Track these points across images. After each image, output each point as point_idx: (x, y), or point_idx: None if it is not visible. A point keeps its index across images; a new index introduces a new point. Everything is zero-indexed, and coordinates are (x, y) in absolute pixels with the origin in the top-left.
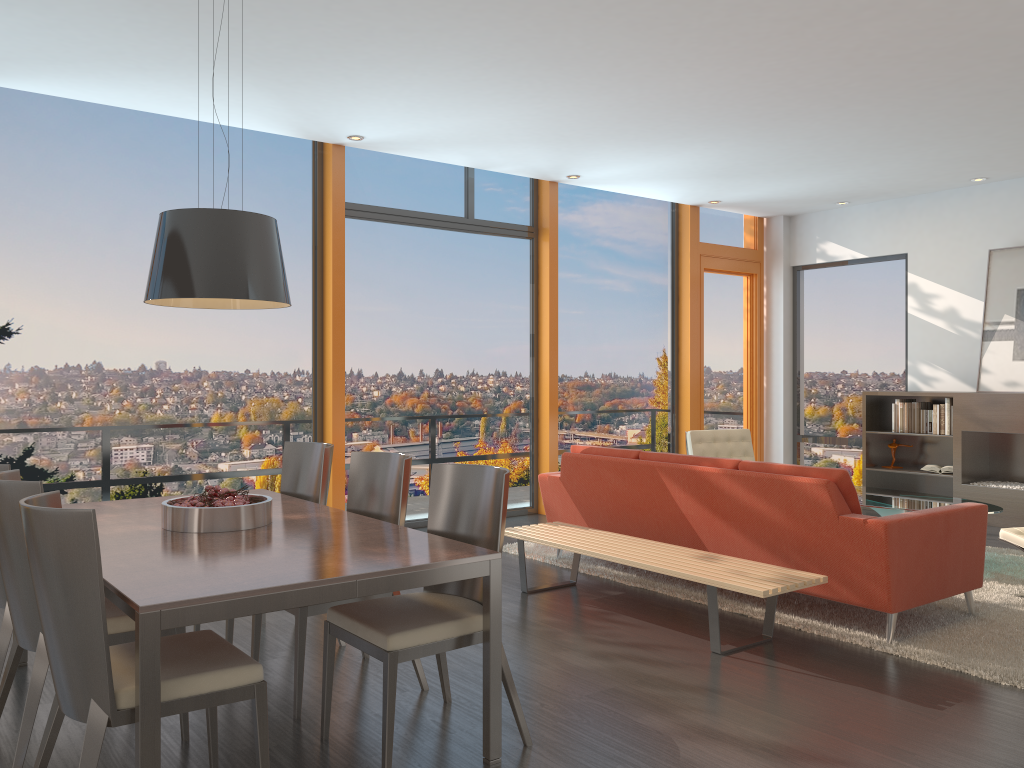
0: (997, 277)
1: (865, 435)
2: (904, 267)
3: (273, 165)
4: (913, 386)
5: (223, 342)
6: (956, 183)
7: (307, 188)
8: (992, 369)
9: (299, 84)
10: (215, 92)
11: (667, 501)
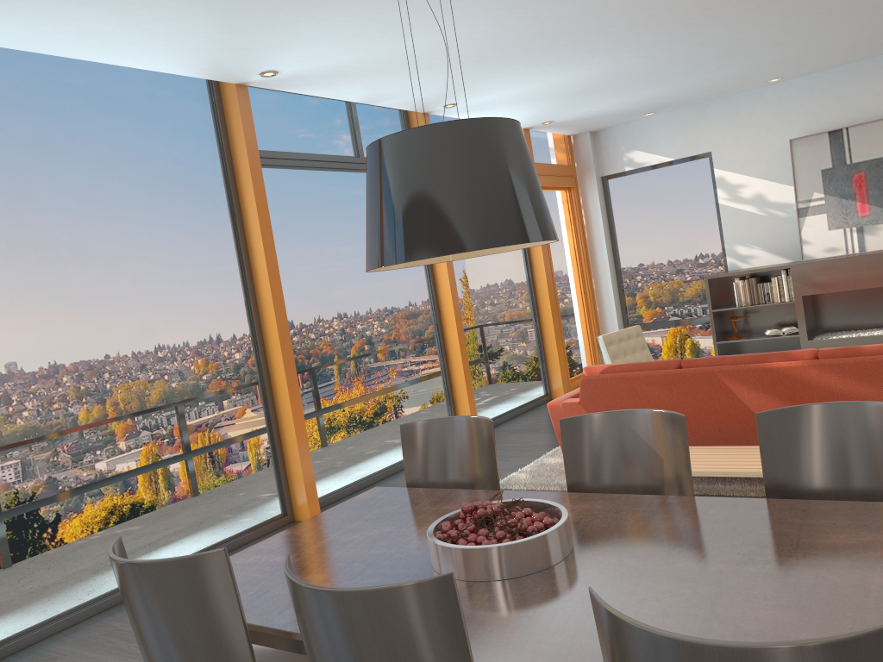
0: (801, 162)
1: (712, 314)
2: (708, 164)
3: (173, 113)
4: (733, 266)
5: (159, 324)
6: (754, 85)
7: (211, 137)
8: (812, 240)
9: (263, 1)
10: (148, 17)
11: (732, 404)
